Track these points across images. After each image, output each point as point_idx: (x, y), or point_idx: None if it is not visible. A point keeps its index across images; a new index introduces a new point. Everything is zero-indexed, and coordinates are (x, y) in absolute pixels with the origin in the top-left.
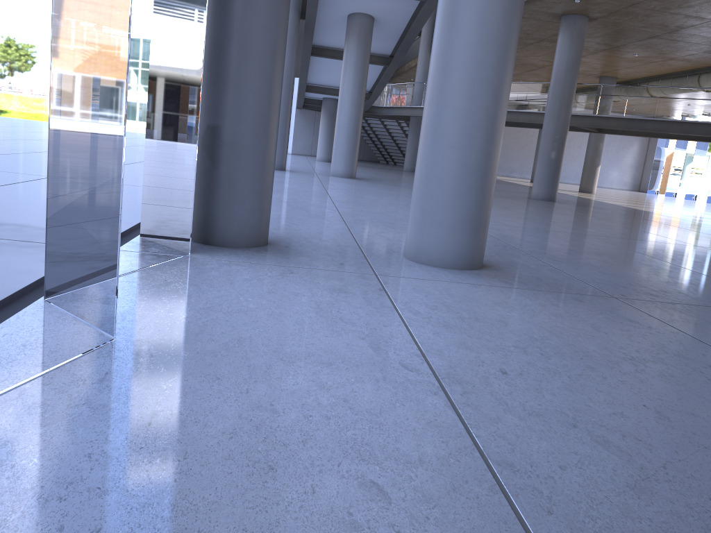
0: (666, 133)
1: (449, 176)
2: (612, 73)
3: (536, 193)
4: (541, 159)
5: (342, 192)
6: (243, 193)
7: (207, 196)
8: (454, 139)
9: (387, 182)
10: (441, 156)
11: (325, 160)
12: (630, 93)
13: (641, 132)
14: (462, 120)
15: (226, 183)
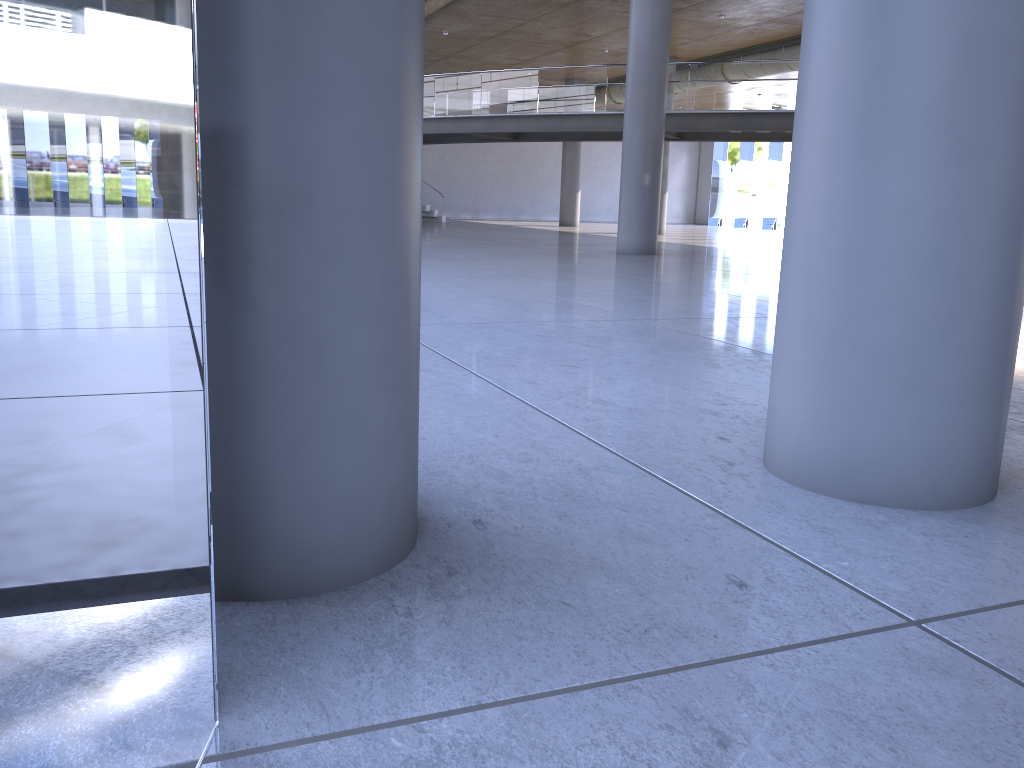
0: (778, 133)
1: (956, 242)
2: (672, 50)
3: (626, 244)
4: (629, 188)
5: None
6: (354, 387)
7: (213, 417)
8: (969, 126)
9: None
10: (927, 183)
11: None
12: (734, 73)
13: (742, 135)
14: (994, 66)
15: (290, 359)
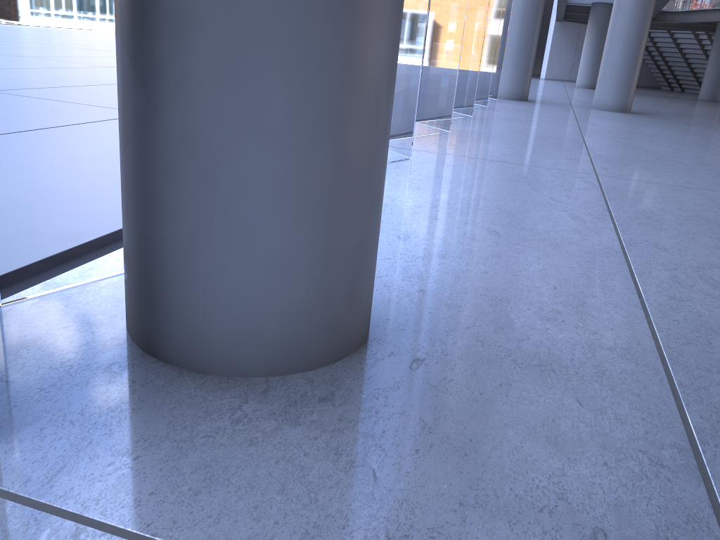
0: None
1: None
2: None
3: None
4: None
5: (609, 138)
6: (247, 204)
7: (140, 204)
8: None
9: (680, 119)
10: None
11: (588, 86)
12: None
13: None
14: None
15: (187, 166)
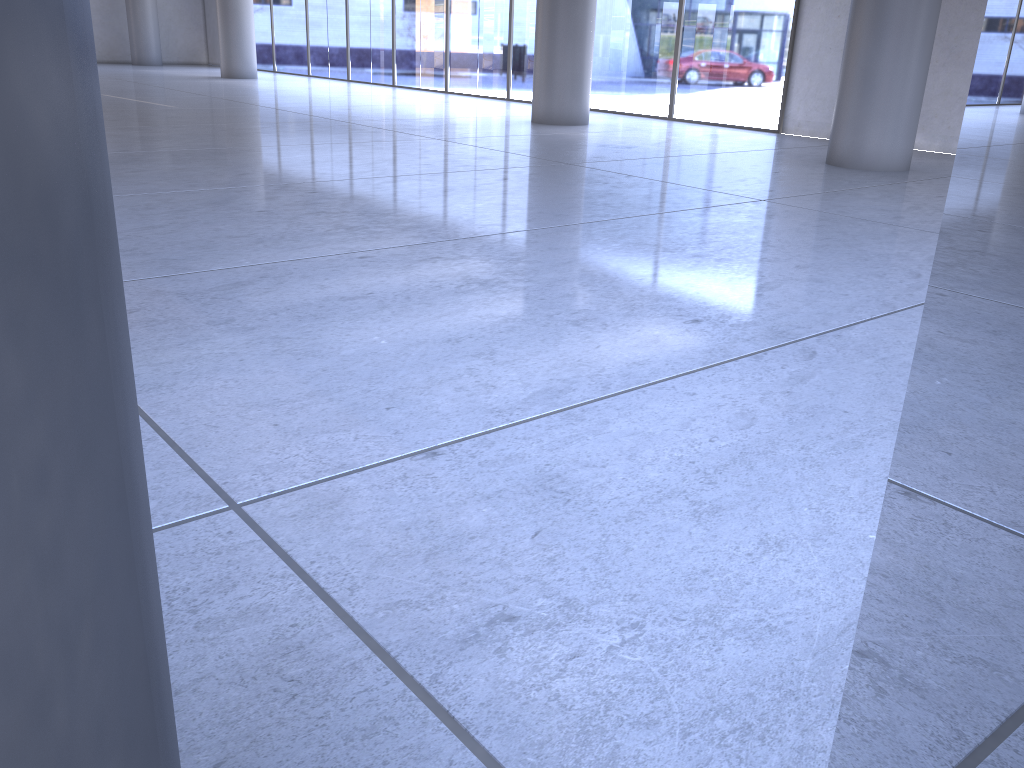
0: None
1: None
2: None
3: None
4: None
5: None
6: None
7: None
8: None
9: None
10: None
11: None
12: None
13: None
14: None
15: None
